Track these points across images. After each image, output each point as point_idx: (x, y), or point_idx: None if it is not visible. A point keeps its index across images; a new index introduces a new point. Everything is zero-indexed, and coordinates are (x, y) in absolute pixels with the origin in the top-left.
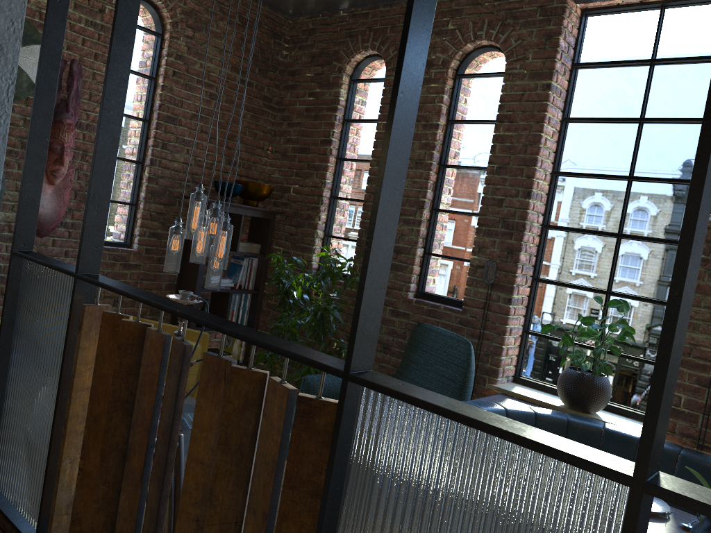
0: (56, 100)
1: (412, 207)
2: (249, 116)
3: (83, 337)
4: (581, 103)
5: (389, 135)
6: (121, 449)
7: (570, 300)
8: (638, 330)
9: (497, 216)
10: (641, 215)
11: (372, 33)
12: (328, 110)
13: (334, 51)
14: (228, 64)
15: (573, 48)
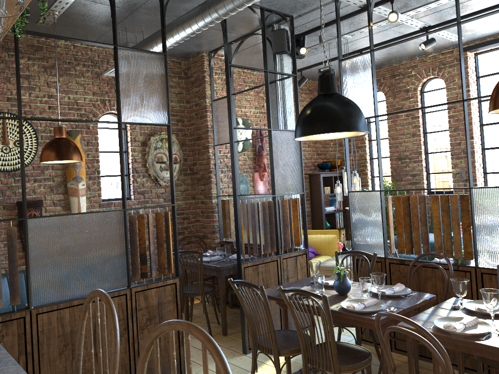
0: (257, 147)
1: (416, 154)
2: None
3: (388, 203)
4: (485, 92)
5: (467, 146)
6: (408, 224)
7: None
8: None
9: (459, 150)
10: None
11: None
12: None
13: None
14: None
15: (474, 70)
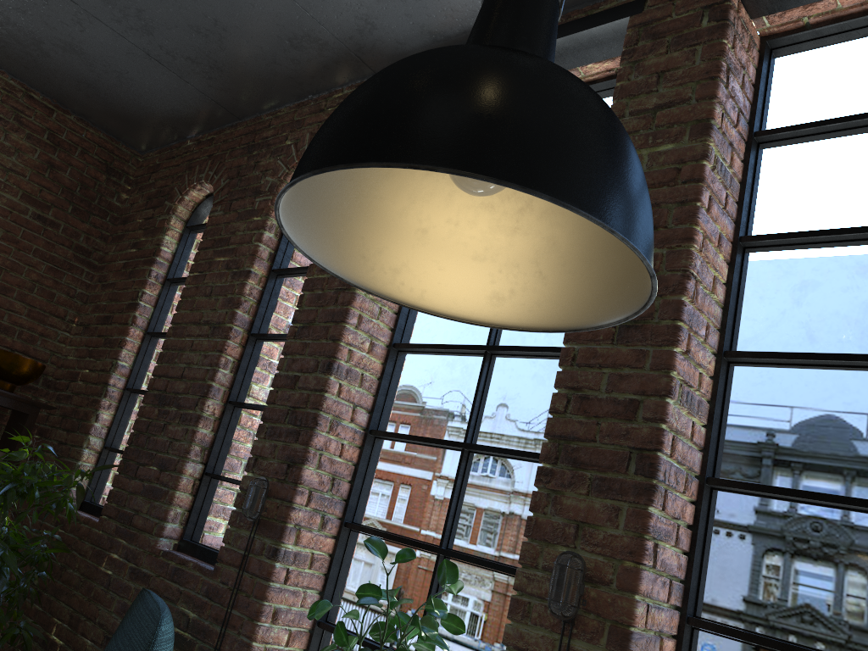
0: None
1: (195, 394)
2: (45, 267)
3: None
4: None
5: None
6: None
7: (390, 565)
8: (480, 629)
9: (286, 403)
10: (501, 411)
11: (210, 161)
12: (144, 264)
13: (170, 188)
14: (16, 189)
15: None
